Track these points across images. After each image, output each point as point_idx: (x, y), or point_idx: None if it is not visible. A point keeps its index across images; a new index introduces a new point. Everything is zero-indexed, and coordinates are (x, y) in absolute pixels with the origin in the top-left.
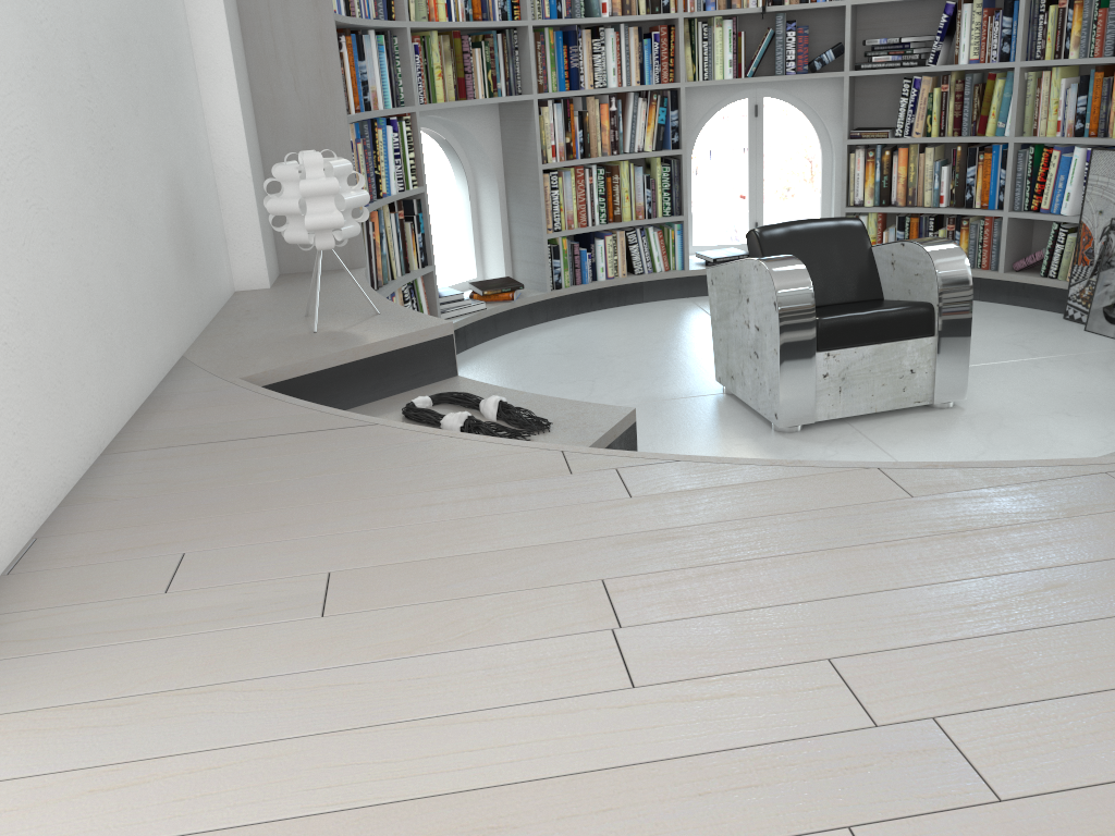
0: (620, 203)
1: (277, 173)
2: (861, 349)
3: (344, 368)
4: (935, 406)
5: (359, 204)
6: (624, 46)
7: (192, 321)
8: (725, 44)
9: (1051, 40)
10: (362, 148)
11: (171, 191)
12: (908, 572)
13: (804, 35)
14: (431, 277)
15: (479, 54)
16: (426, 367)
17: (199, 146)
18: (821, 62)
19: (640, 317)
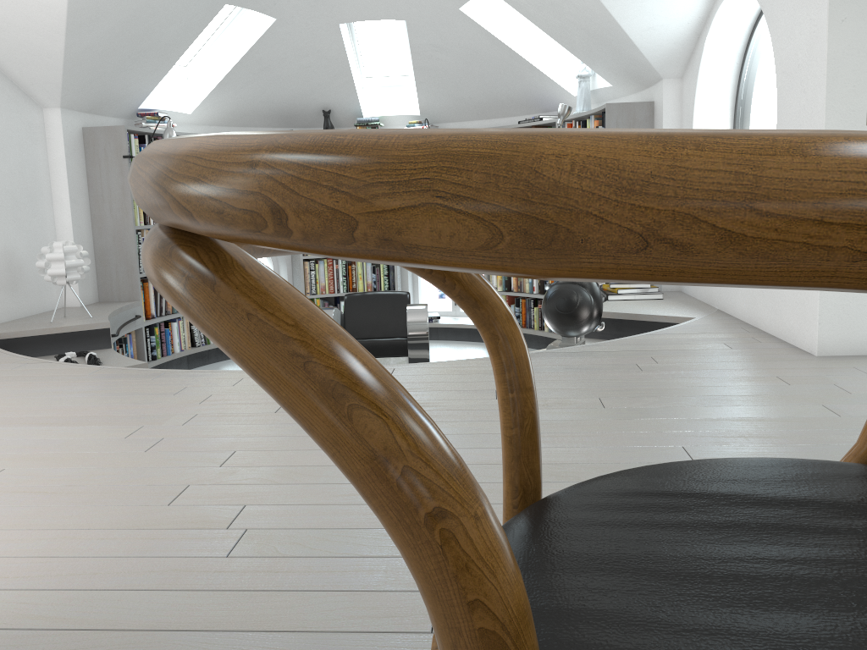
0: (356, 280)
1: (42, 250)
2: None
3: (44, 336)
4: None
5: (77, 265)
6: None
7: (3, 313)
8: None
9: None
10: None
11: (1, 255)
12: (31, 387)
13: None
14: None
15: None
16: (92, 341)
17: (43, 237)
18: None
19: None
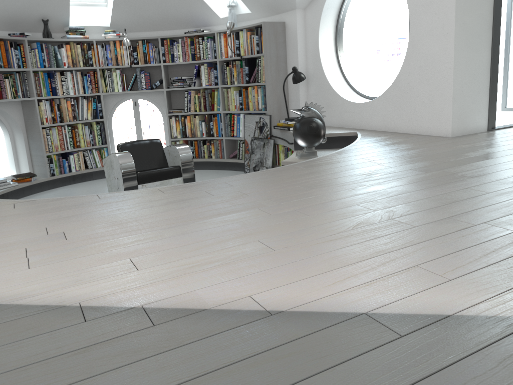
0: (79, 140)
1: None
2: (155, 183)
3: None
4: None
5: None
6: (75, 79)
7: None
8: (118, 78)
9: (229, 78)
10: None
11: None
12: (83, 211)
13: (147, 75)
14: None
15: (8, 81)
16: None
17: None
18: (155, 85)
19: (90, 185)
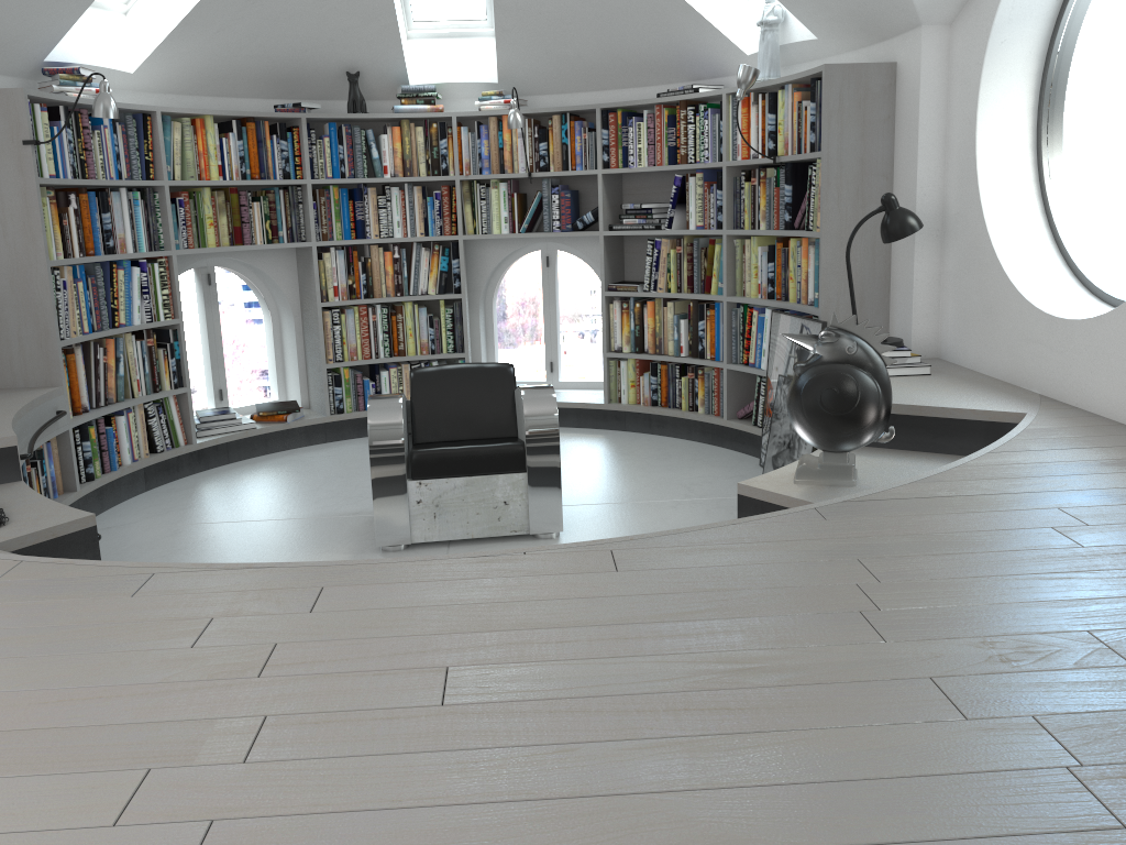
0: (403, 339)
1: None
2: (453, 480)
3: None
4: (538, 536)
5: None
6: (408, 202)
7: None
8: (501, 203)
9: (747, 212)
10: (90, 286)
11: None
12: None
13: (565, 198)
14: (186, 397)
15: (258, 207)
16: None
17: None
18: (582, 222)
19: None
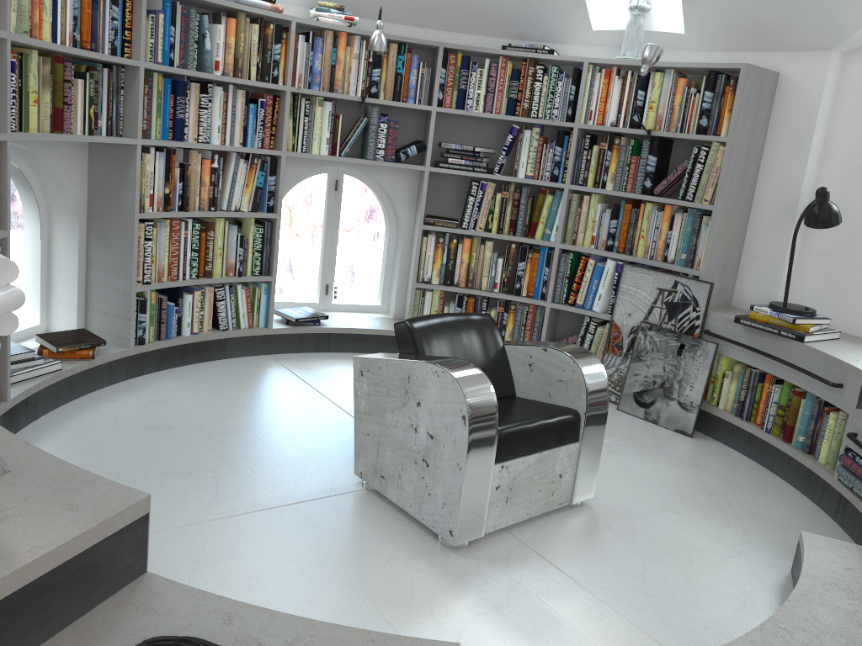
0: (212, 258)
1: None
2: (528, 459)
3: None
4: (569, 504)
5: (9, 310)
6: (231, 106)
7: None
8: (325, 122)
9: (593, 172)
10: None
11: None
12: None
13: (394, 128)
14: (4, 338)
15: (82, 86)
16: (106, 574)
17: None
18: (406, 155)
19: (230, 377)
